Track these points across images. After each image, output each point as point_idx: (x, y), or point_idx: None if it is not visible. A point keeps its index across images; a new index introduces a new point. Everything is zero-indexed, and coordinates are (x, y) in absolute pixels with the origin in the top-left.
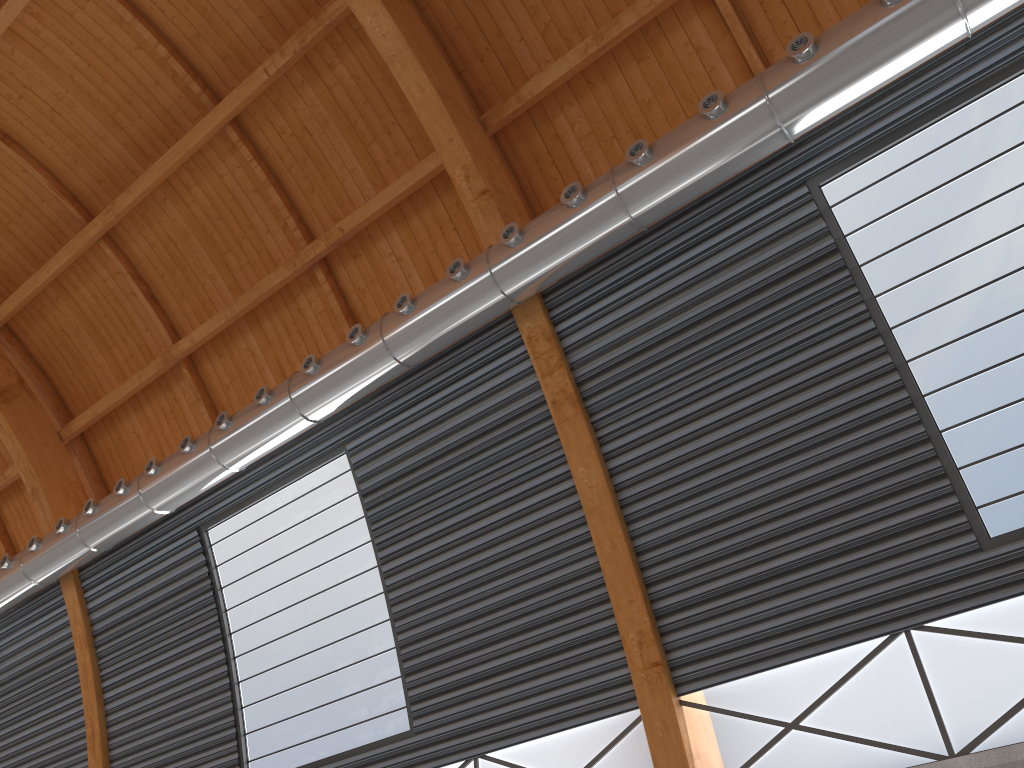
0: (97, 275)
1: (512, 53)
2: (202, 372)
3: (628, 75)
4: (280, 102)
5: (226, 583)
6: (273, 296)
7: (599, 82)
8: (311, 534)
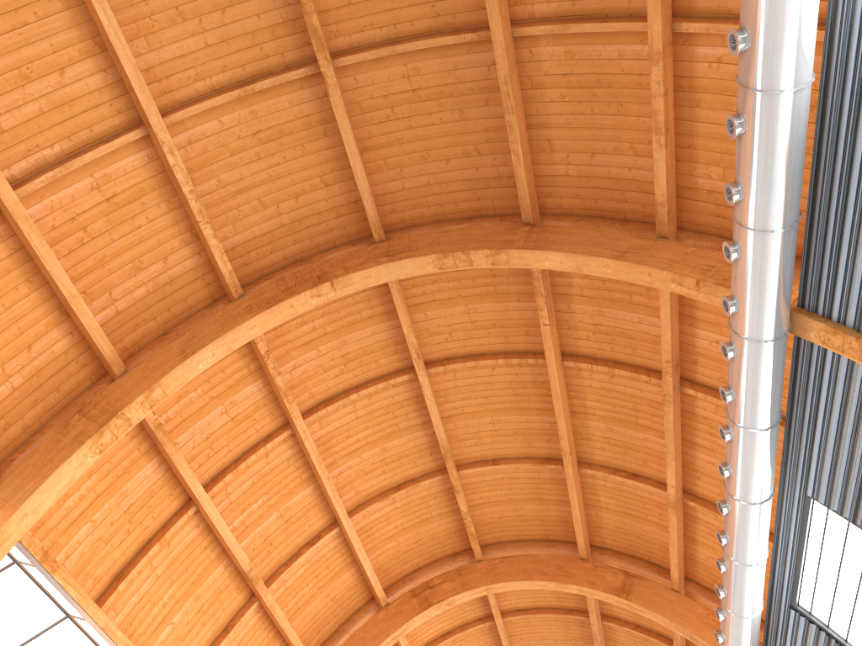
0: (598, 486)
1: (634, 180)
2: (700, 495)
3: (702, 119)
4: (570, 325)
5: (845, 635)
6: (683, 422)
7: (693, 140)
8: (855, 568)
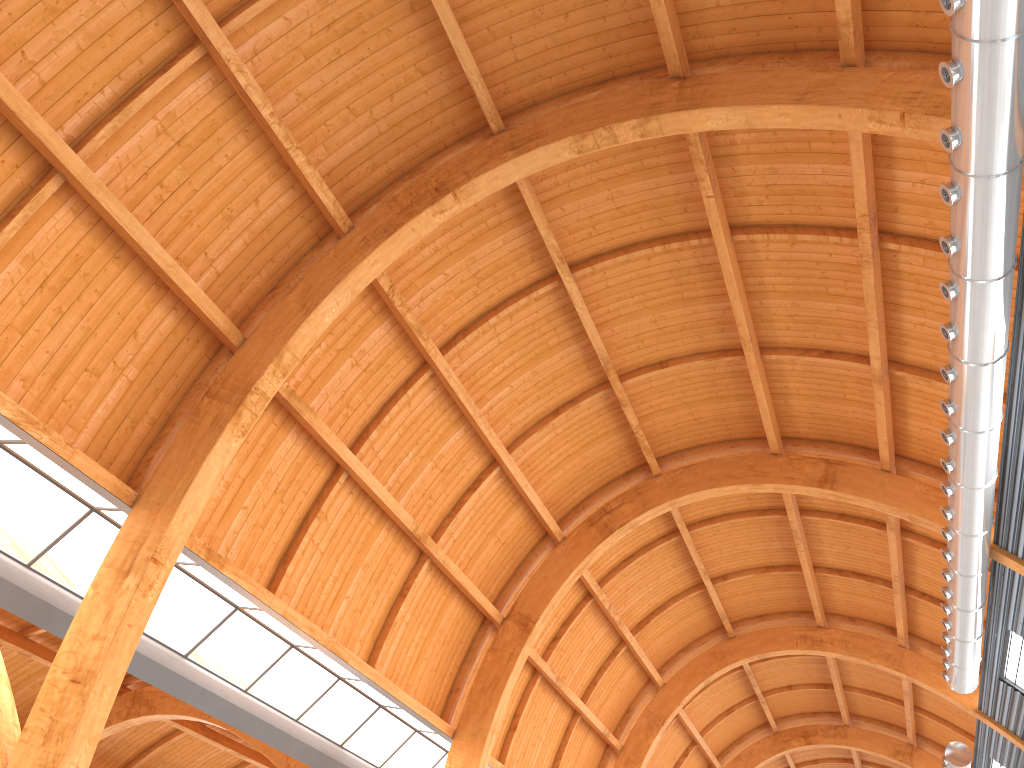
0: (786, 371)
1: None
2: (909, 362)
3: None
4: (737, 191)
5: None
6: (884, 282)
7: None
8: None
